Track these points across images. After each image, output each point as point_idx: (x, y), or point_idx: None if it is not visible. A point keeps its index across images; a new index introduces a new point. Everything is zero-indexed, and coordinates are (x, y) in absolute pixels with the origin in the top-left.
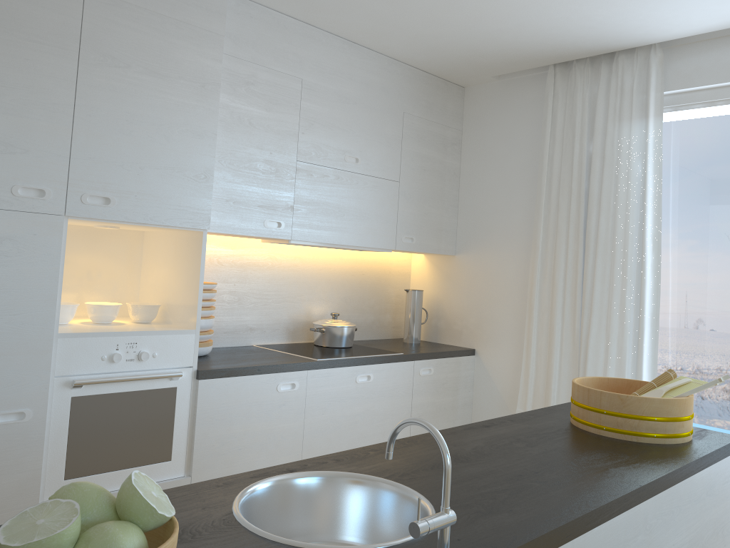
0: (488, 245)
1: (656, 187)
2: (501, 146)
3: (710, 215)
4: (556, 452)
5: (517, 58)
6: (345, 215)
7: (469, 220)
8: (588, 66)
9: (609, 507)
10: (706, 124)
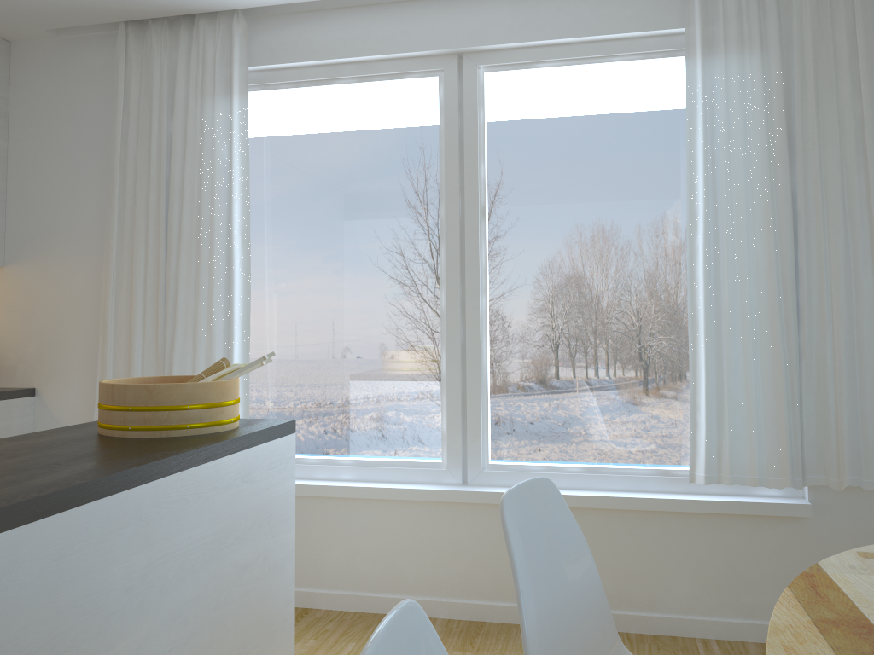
0: (50, 251)
1: (244, 174)
2: (63, 122)
3: (300, 205)
4: (45, 457)
5: (73, 6)
6: None
7: (23, 218)
8: (166, 28)
9: (70, 494)
10: (294, 107)
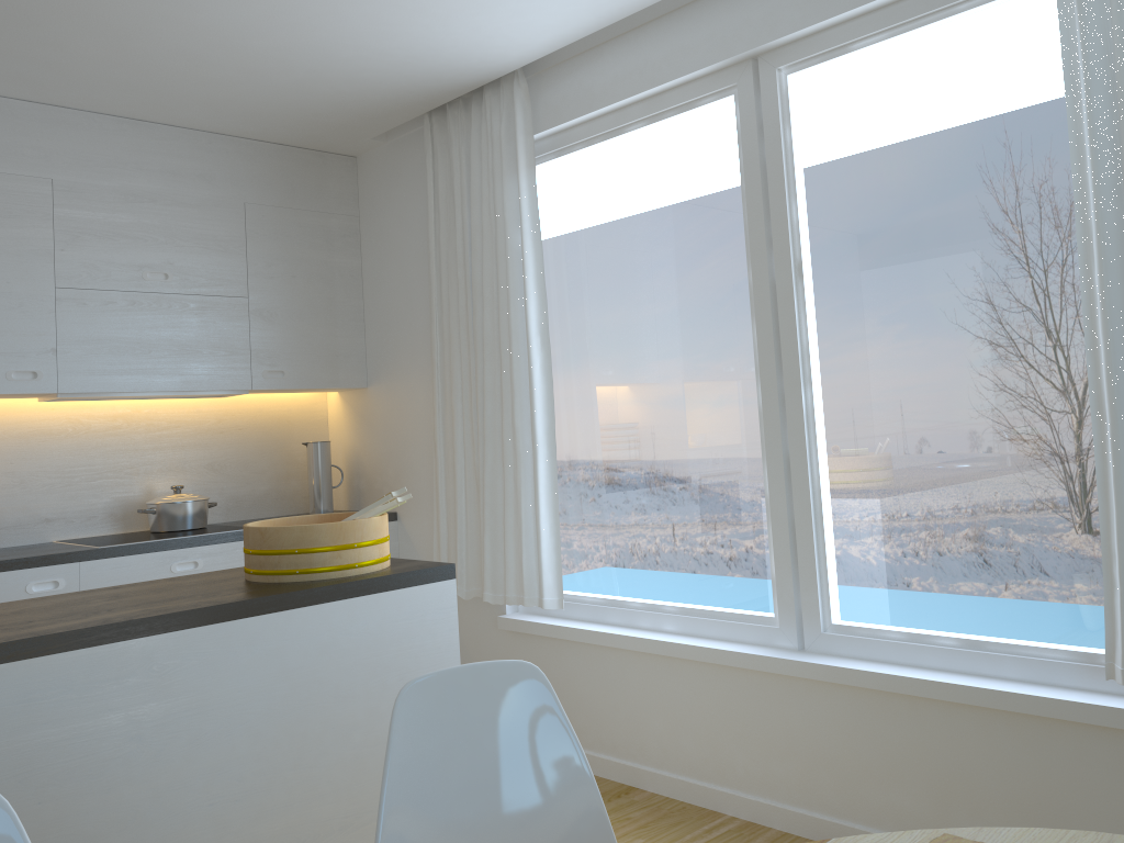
0: (397, 368)
1: (538, 261)
2: (397, 231)
3: (604, 289)
4: (127, 601)
5: (370, 112)
6: (153, 351)
7: (376, 336)
8: (462, 110)
9: (39, 642)
10: (589, 170)
